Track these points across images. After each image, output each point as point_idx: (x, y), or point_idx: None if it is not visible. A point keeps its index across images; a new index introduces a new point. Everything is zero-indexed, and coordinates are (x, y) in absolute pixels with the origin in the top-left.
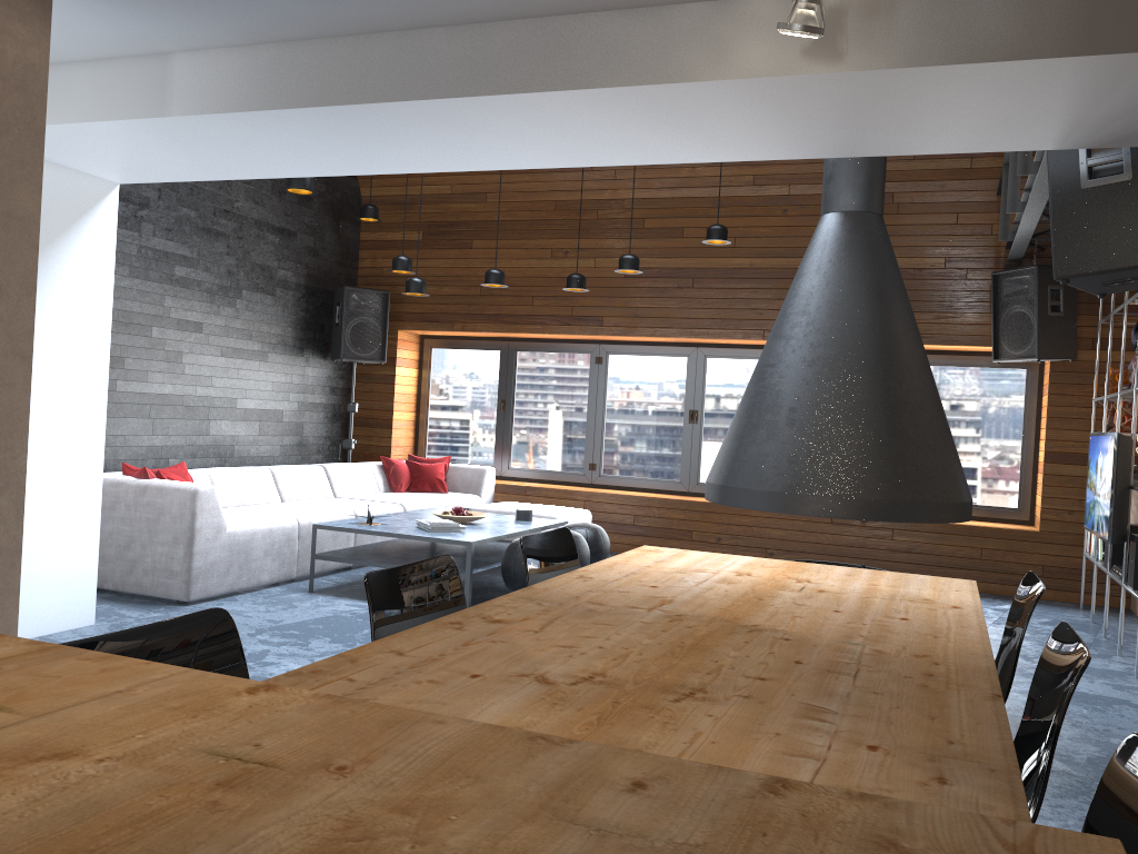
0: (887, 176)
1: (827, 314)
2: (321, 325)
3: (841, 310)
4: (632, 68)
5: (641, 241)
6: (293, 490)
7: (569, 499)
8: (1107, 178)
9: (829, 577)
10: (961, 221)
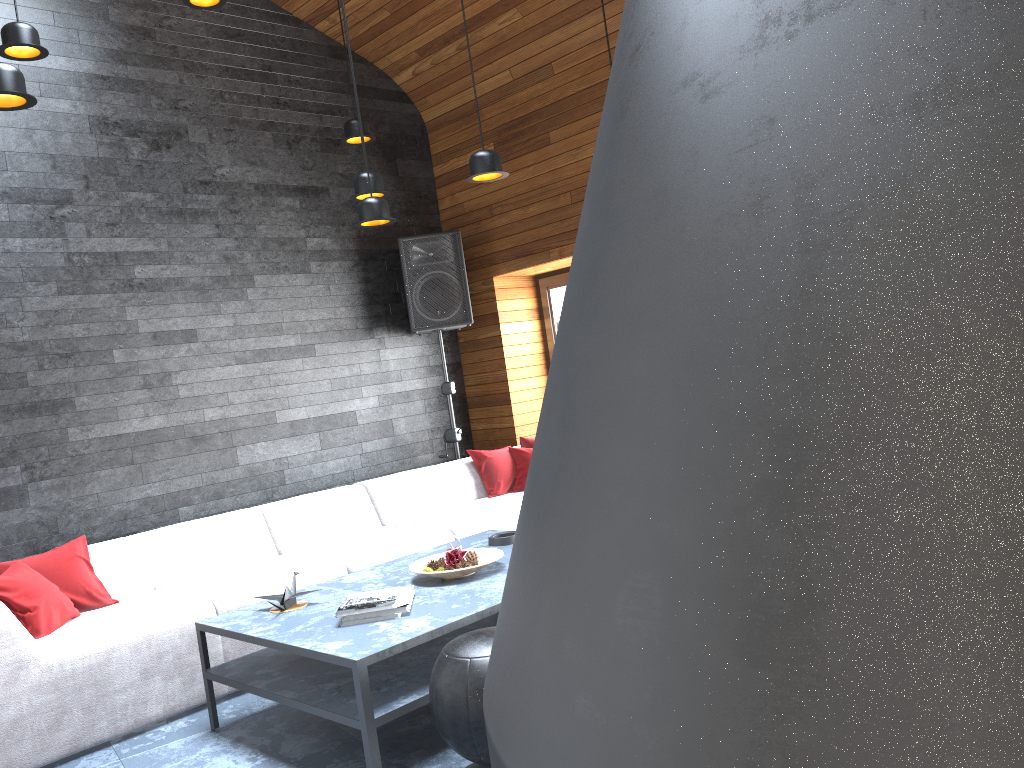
0: None
1: None
2: (395, 293)
3: None
4: None
5: None
6: (302, 532)
7: None
8: None
9: None
10: None
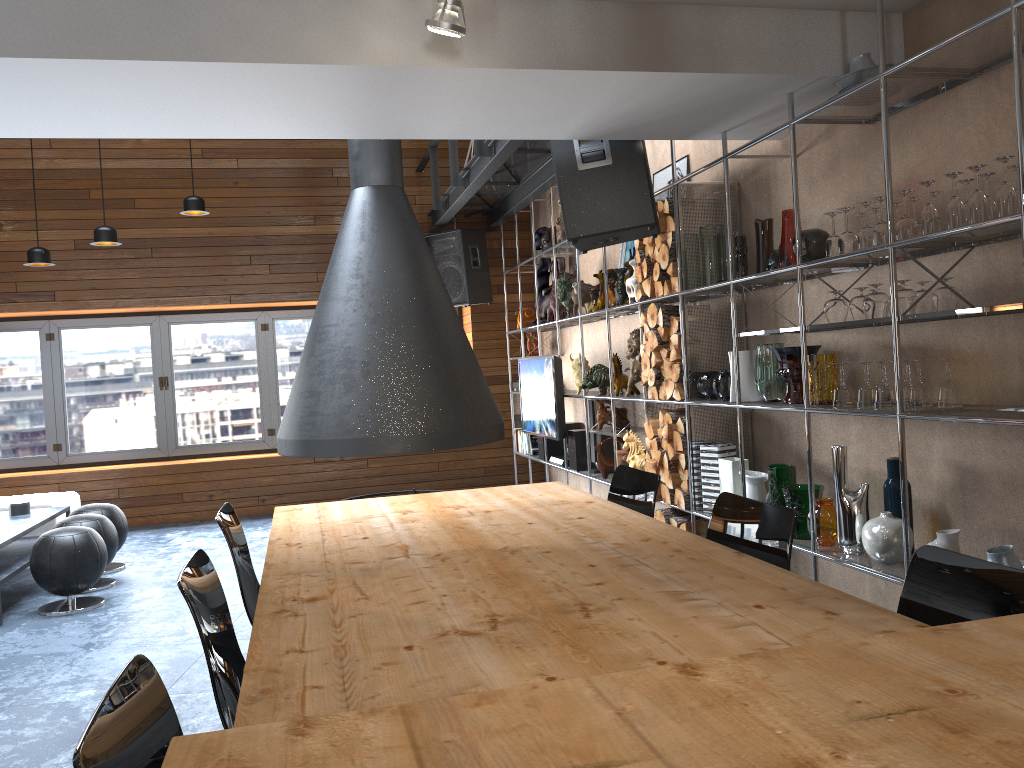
0: (326, 153)
1: (379, 276)
2: None
3: (391, 272)
4: (263, 45)
5: (90, 213)
6: None
7: (40, 485)
8: (596, 162)
9: (468, 500)
10: None
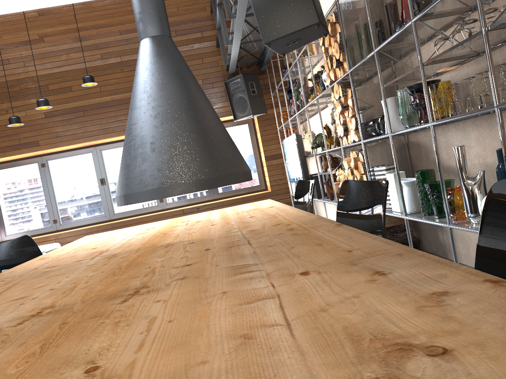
0: None
1: (157, 89)
2: None
3: (164, 86)
4: None
5: (49, 97)
6: None
7: (46, 241)
8: None
9: (199, 217)
10: (205, 62)
